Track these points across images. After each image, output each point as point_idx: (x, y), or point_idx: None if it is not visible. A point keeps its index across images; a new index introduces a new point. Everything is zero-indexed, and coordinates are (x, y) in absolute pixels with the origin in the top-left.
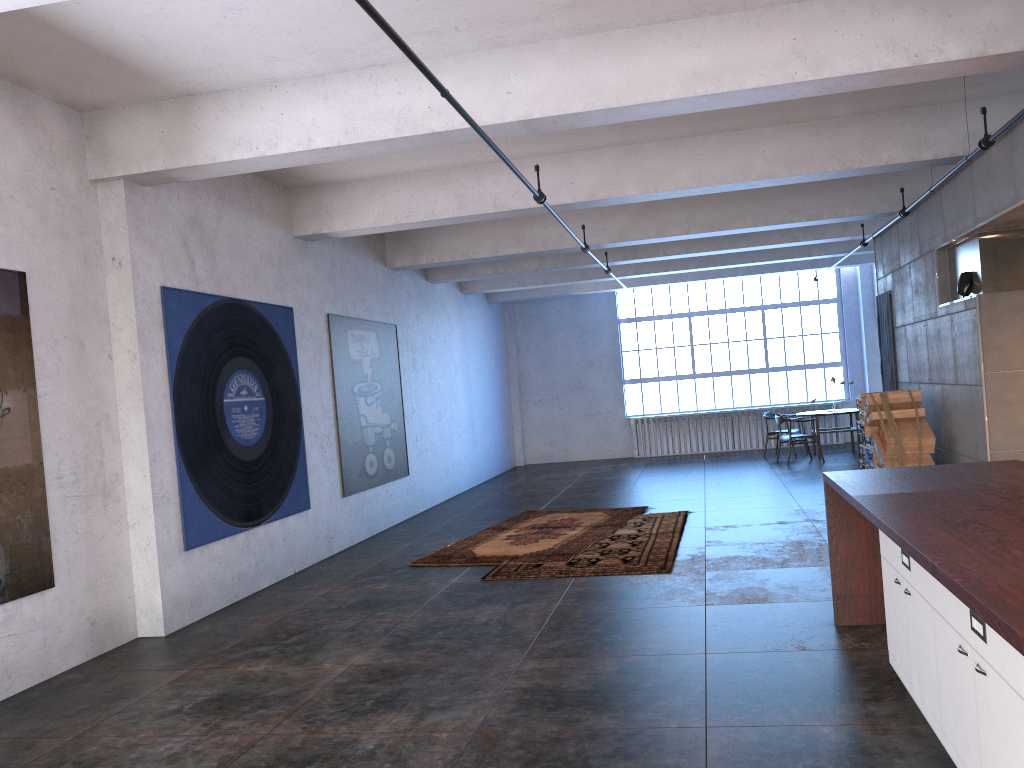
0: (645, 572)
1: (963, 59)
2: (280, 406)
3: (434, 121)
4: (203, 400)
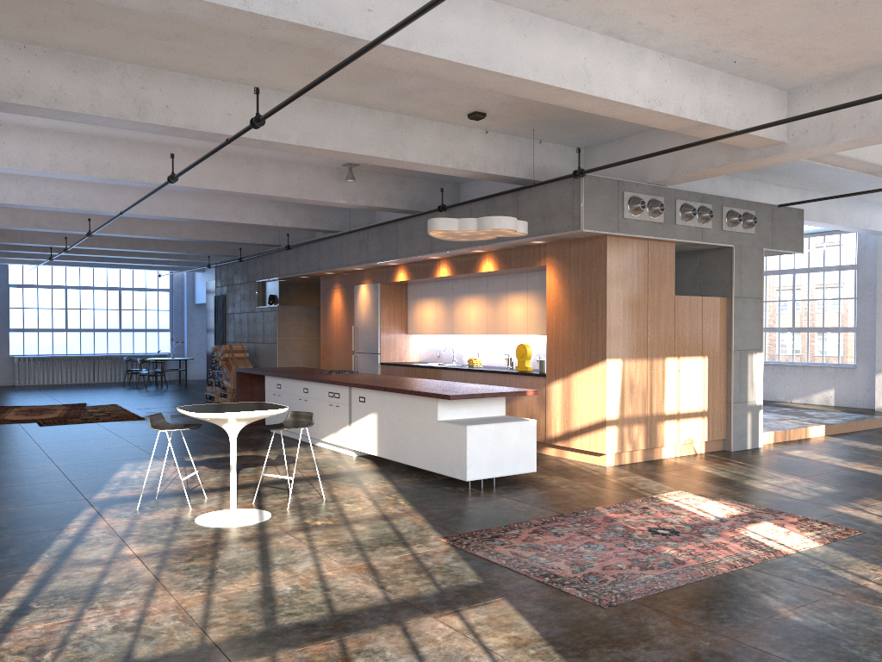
0: (132, 420)
1: (290, 227)
2: None
3: (76, 204)
4: None
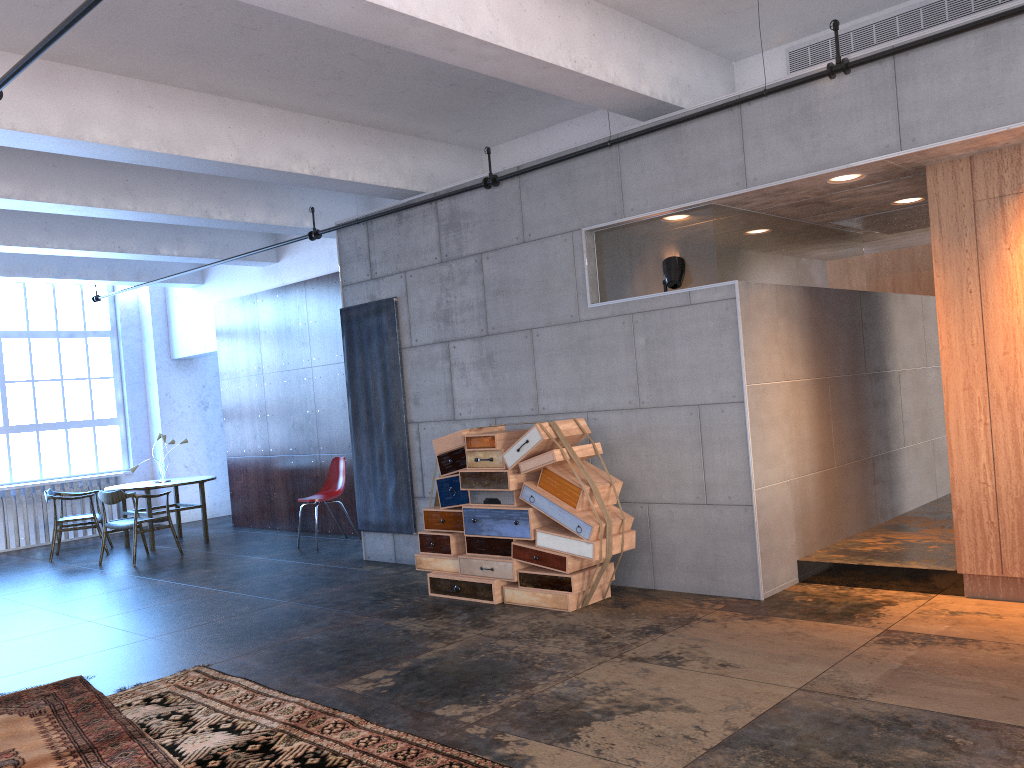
0: None
1: None
2: None
3: None
4: None
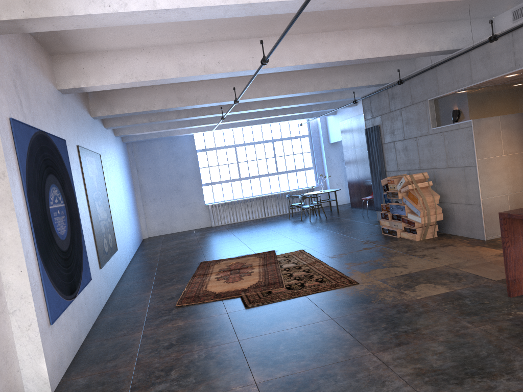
0: (344, 286)
1: None
2: (71, 210)
3: None
4: (41, 207)
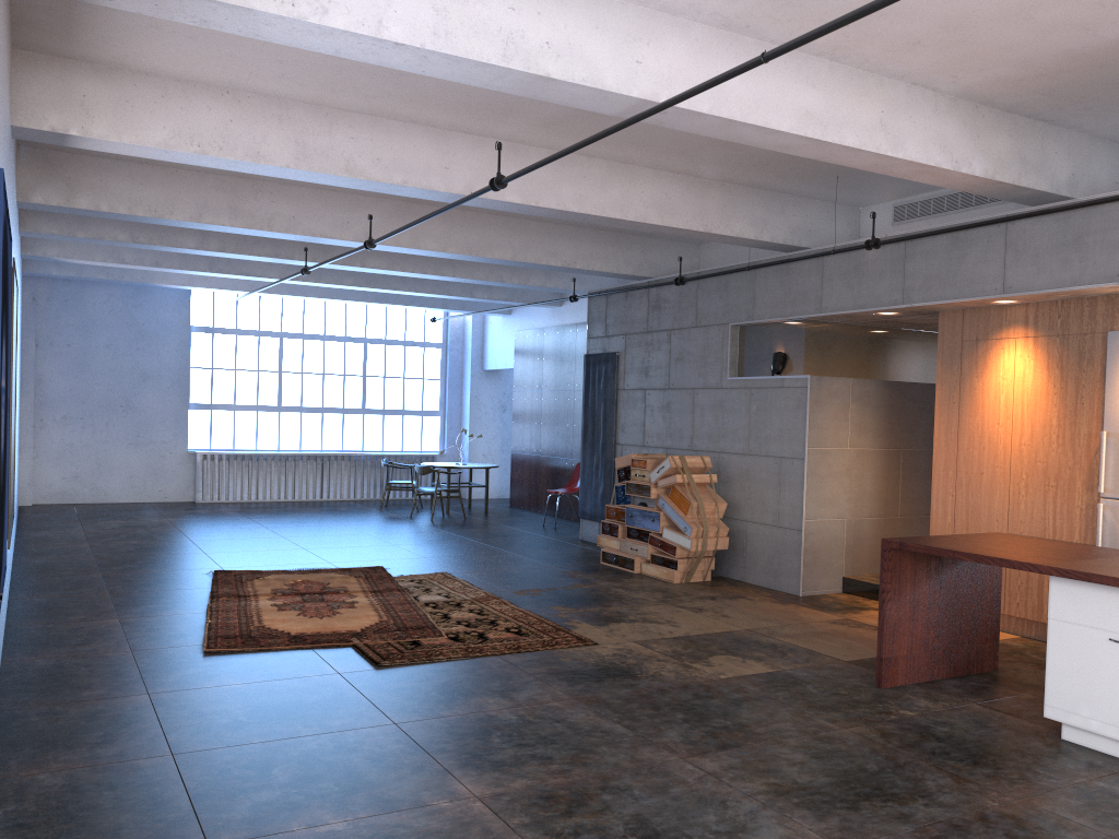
0: (571, 645)
1: (980, 177)
2: (6, 399)
3: (551, 63)
4: None
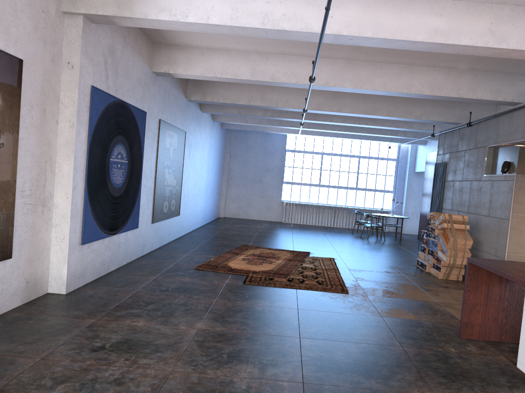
0: (334, 291)
1: None
2: (133, 167)
3: (285, 23)
4: (101, 157)
